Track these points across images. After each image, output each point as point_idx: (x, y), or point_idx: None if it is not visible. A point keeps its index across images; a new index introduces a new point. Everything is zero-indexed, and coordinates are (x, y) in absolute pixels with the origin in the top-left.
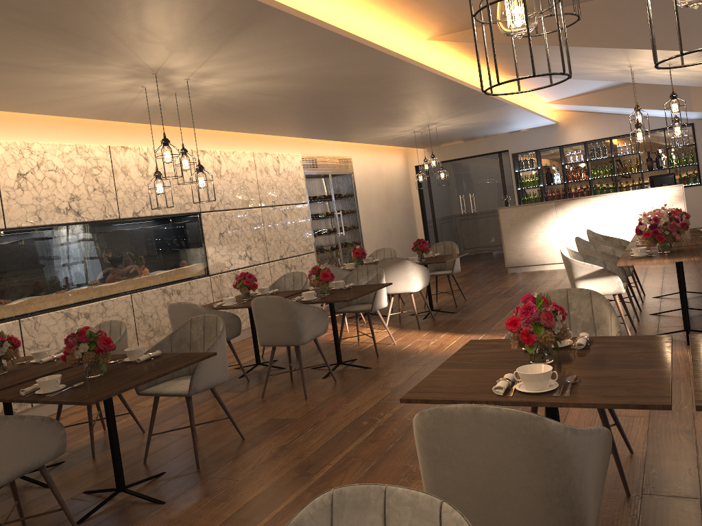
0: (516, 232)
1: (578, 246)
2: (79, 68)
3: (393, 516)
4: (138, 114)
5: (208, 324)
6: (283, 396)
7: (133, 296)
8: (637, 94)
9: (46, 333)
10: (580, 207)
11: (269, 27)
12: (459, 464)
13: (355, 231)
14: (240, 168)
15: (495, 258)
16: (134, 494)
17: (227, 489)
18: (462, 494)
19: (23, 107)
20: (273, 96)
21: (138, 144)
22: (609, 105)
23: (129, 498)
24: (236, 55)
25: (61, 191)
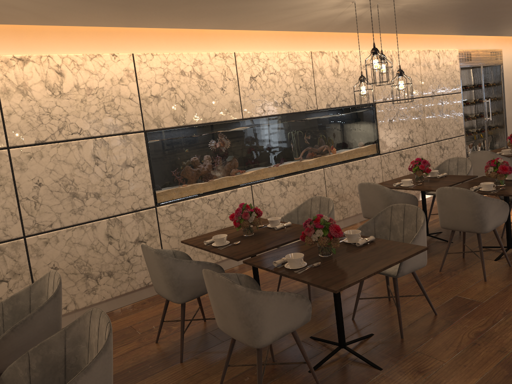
0: None
1: None
2: None
3: None
4: (338, 25)
5: (408, 213)
6: (460, 274)
7: (325, 170)
8: None
9: (267, 196)
10: None
11: None
12: None
13: (500, 117)
14: (408, 65)
15: None
16: (354, 353)
17: (437, 370)
18: None
19: (258, 26)
20: (461, 0)
21: (331, 49)
22: None
23: (349, 355)
24: None
25: (278, 89)
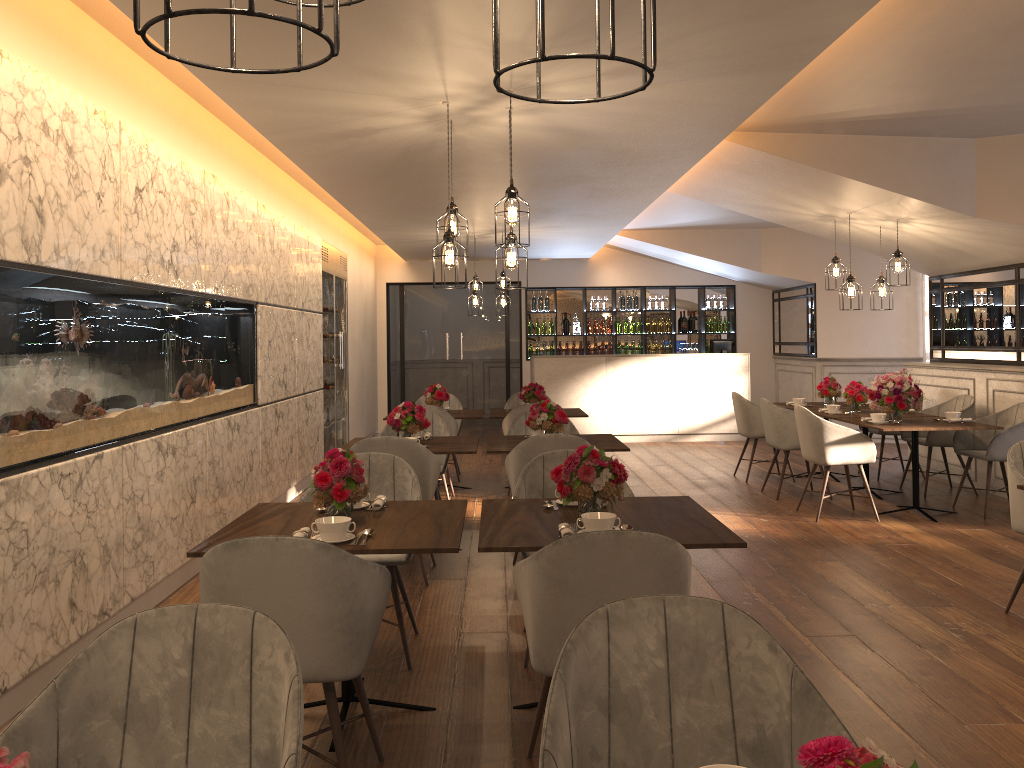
0: (553, 390)
1: (774, 409)
2: (474, 57)
3: None
4: (318, 133)
5: None
6: None
7: (208, 427)
8: (707, 241)
9: (142, 476)
10: (635, 367)
11: (746, 80)
12: None
13: (344, 366)
14: (286, 244)
15: (484, 424)
16: None
17: None
18: None
19: (241, 81)
20: (502, 155)
21: (220, 177)
22: (676, 247)
23: None
24: (631, 98)
25: (166, 231)
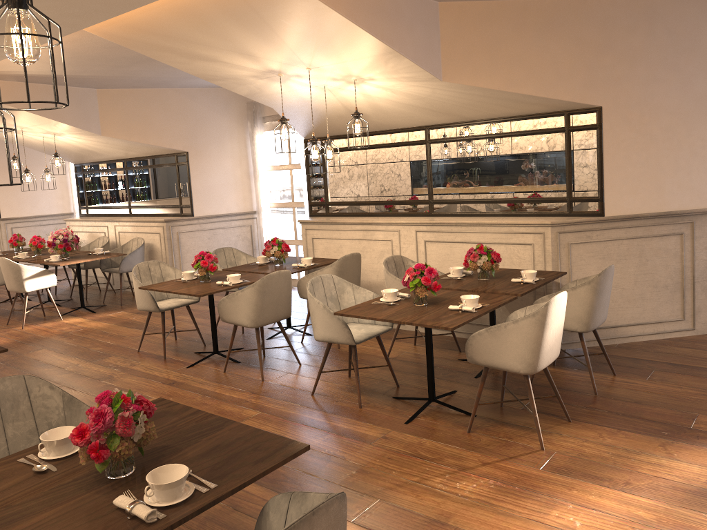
0: None
1: None
2: None
3: (324, 281)
4: None
5: None
6: None
7: None
8: None
9: None
10: None
11: None
12: (271, 293)
13: None
14: None
15: None
16: None
17: None
18: (270, 305)
19: None
20: None
21: None
22: None
23: None
24: None
25: None
